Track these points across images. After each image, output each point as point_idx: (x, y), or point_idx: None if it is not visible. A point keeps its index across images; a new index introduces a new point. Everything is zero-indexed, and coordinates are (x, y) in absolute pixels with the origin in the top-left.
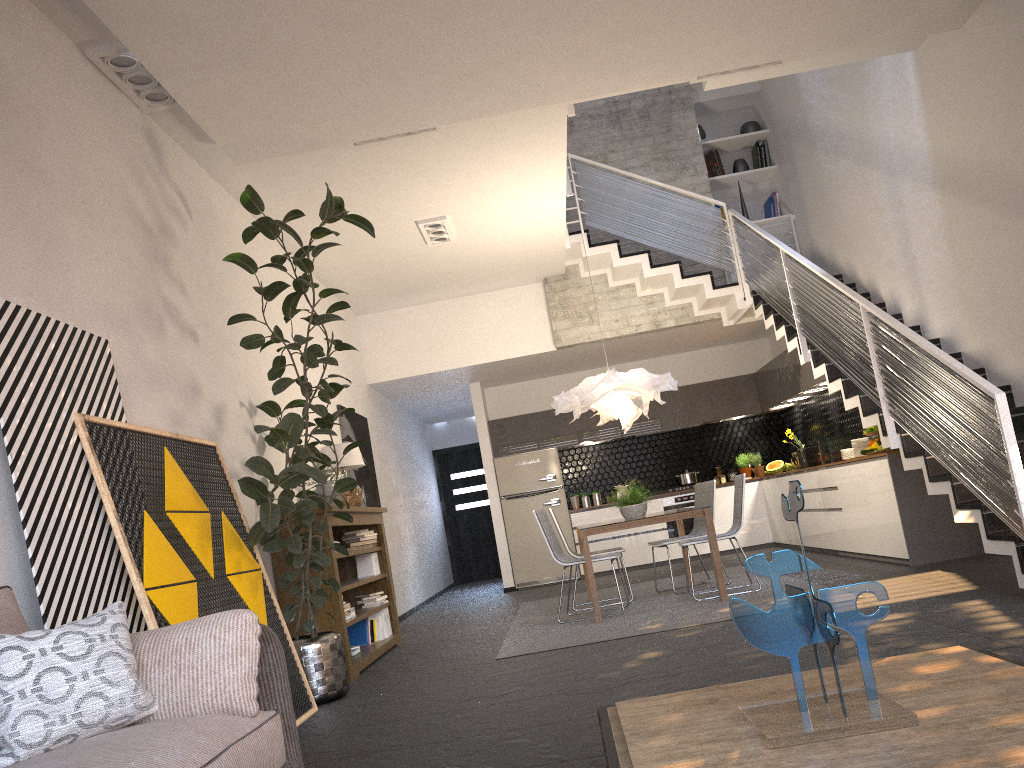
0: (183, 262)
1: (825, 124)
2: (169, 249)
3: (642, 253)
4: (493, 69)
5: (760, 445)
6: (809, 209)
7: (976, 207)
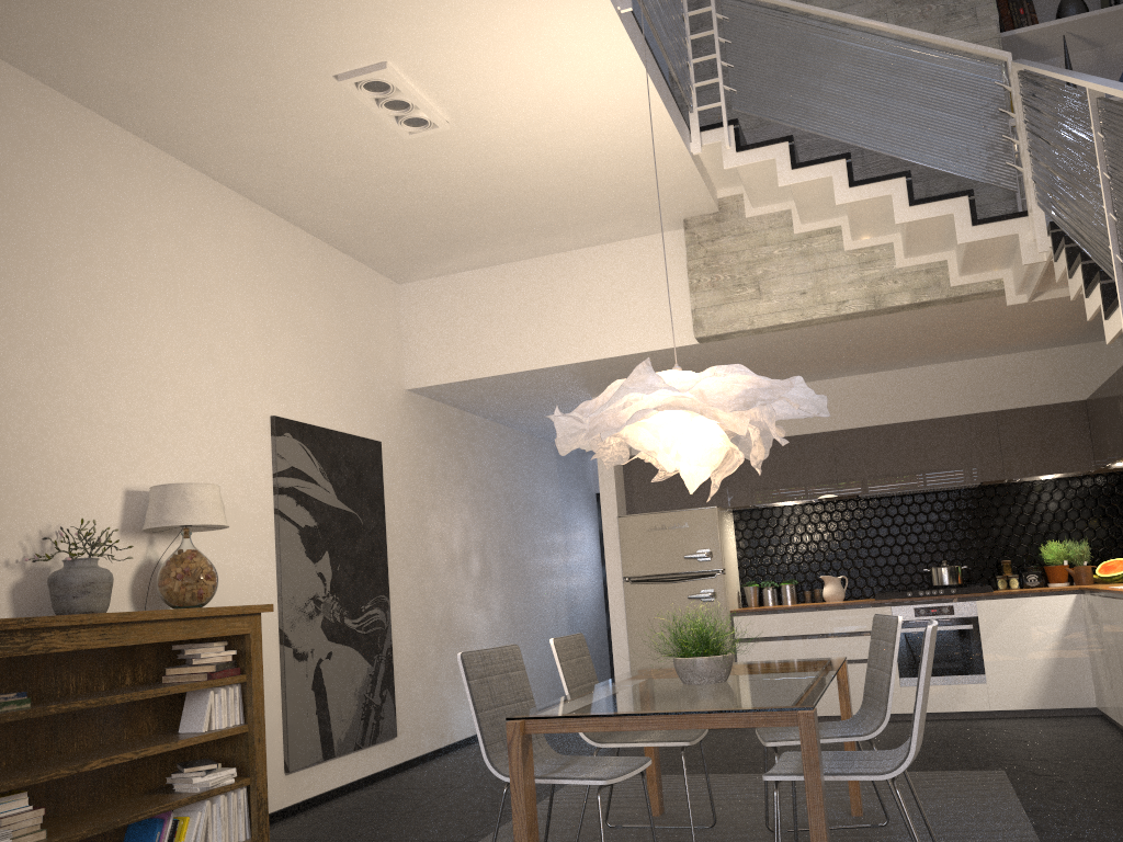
0: None
1: None
2: None
3: (835, 159)
4: None
5: (1091, 528)
6: None
7: None
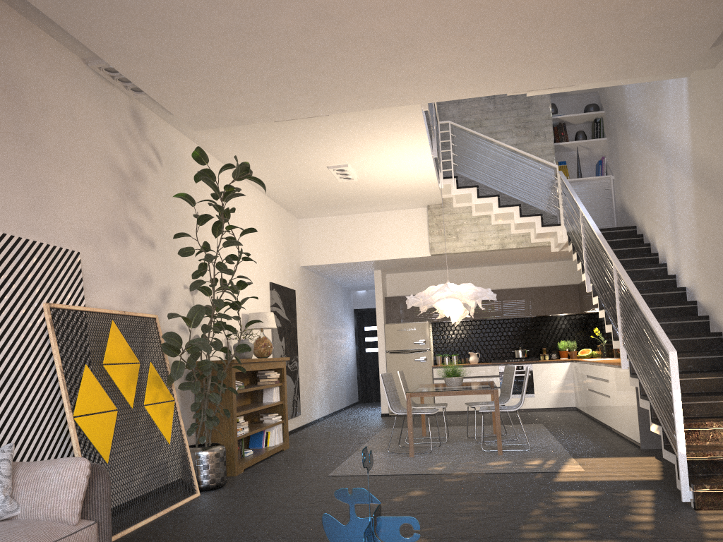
0: (150, 195)
1: (635, 116)
2: (139, 187)
3: (493, 196)
4: (357, 84)
5: (577, 336)
6: (622, 174)
7: (713, 199)
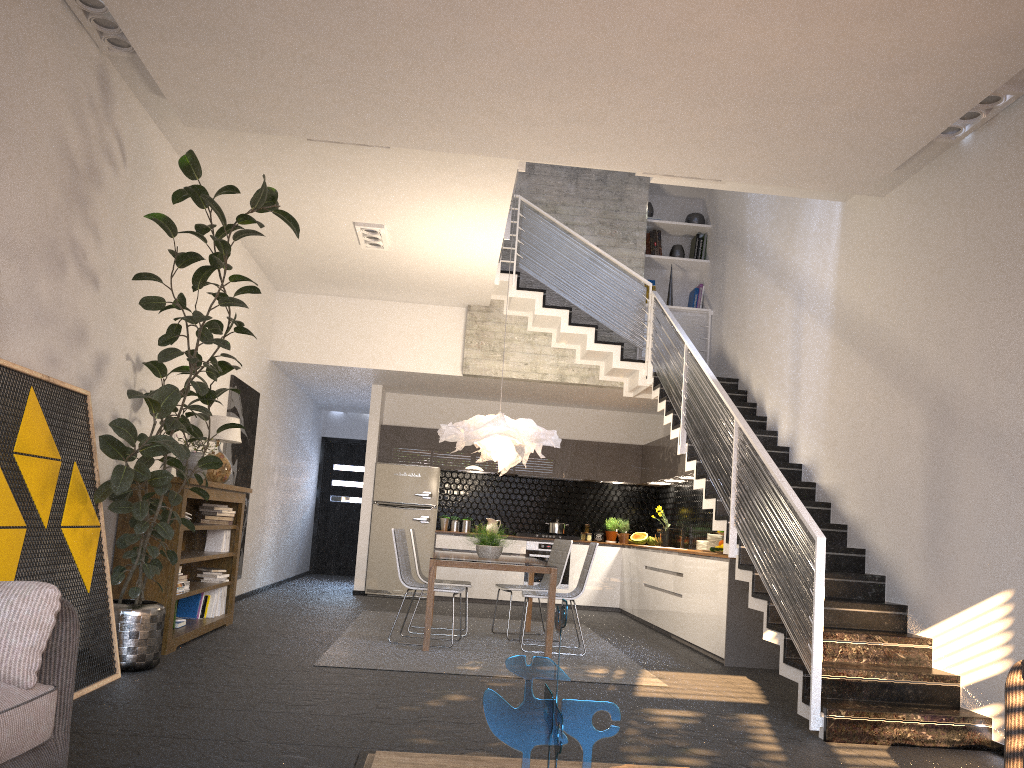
0: (104, 207)
1: (758, 239)
2: (92, 191)
3: (564, 308)
4: (453, 113)
5: (631, 513)
6: (726, 310)
7: (858, 358)
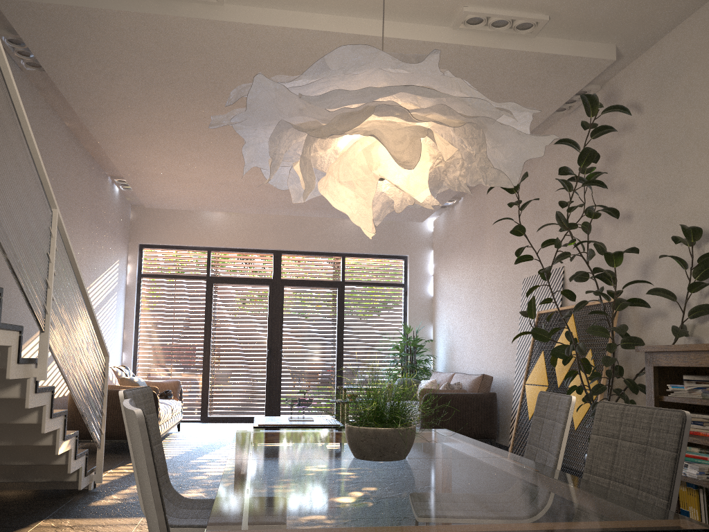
0: (626, 164)
1: None
2: (613, 168)
3: None
4: None
5: None
6: None
7: None
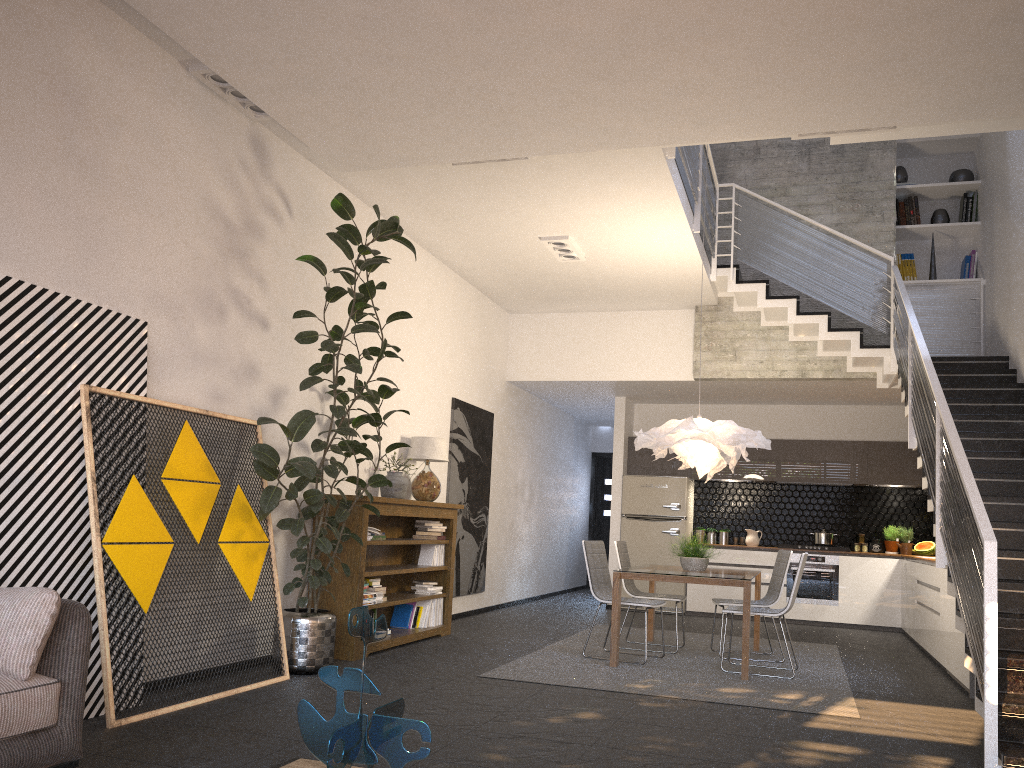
0: (268, 256)
1: (1019, 187)
2: (253, 244)
3: (790, 298)
4: (558, 111)
5: (916, 520)
6: (996, 277)
7: None
